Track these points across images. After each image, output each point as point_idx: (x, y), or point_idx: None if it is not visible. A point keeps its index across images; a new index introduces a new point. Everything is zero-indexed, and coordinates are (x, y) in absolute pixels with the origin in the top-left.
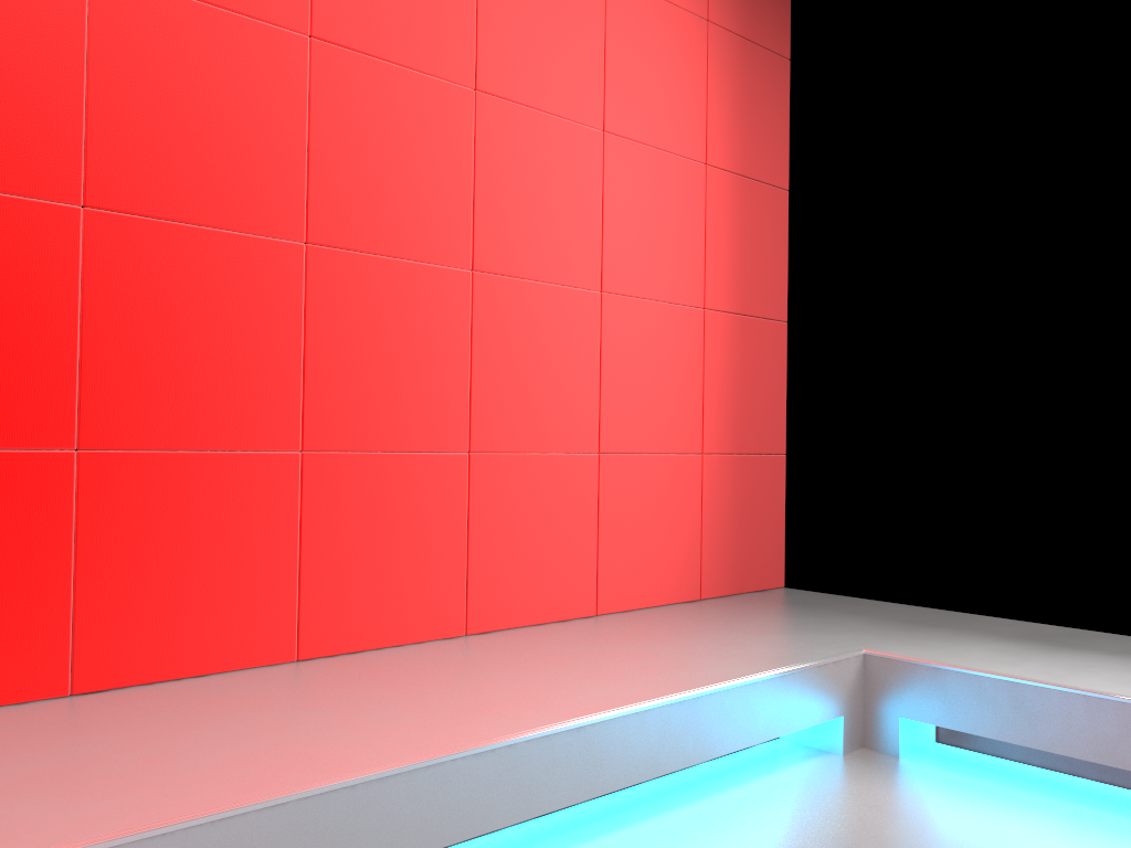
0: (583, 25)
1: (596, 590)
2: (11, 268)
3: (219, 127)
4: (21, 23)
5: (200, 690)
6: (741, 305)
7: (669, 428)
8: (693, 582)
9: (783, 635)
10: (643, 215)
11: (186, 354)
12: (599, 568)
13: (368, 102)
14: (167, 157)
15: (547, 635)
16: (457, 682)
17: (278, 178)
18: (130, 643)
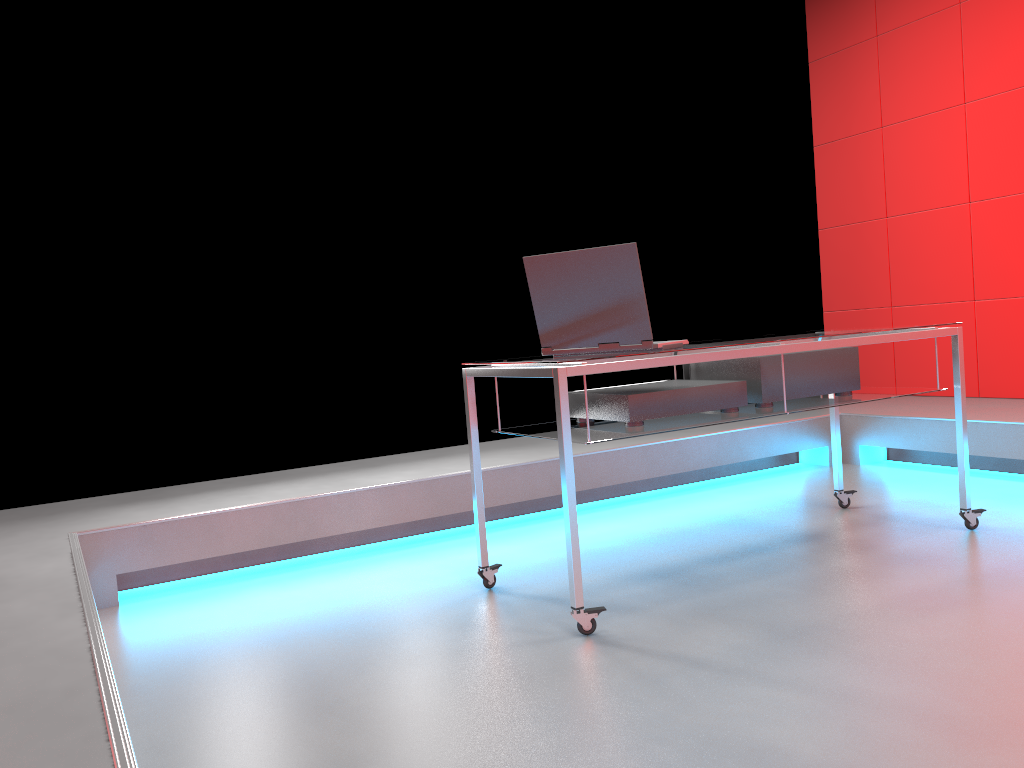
0: None
1: None
2: None
3: None
4: None
5: None
6: None
7: None
8: None
9: None
10: None
11: None
12: None
13: None
14: None
15: None
16: None
17: None
18: None
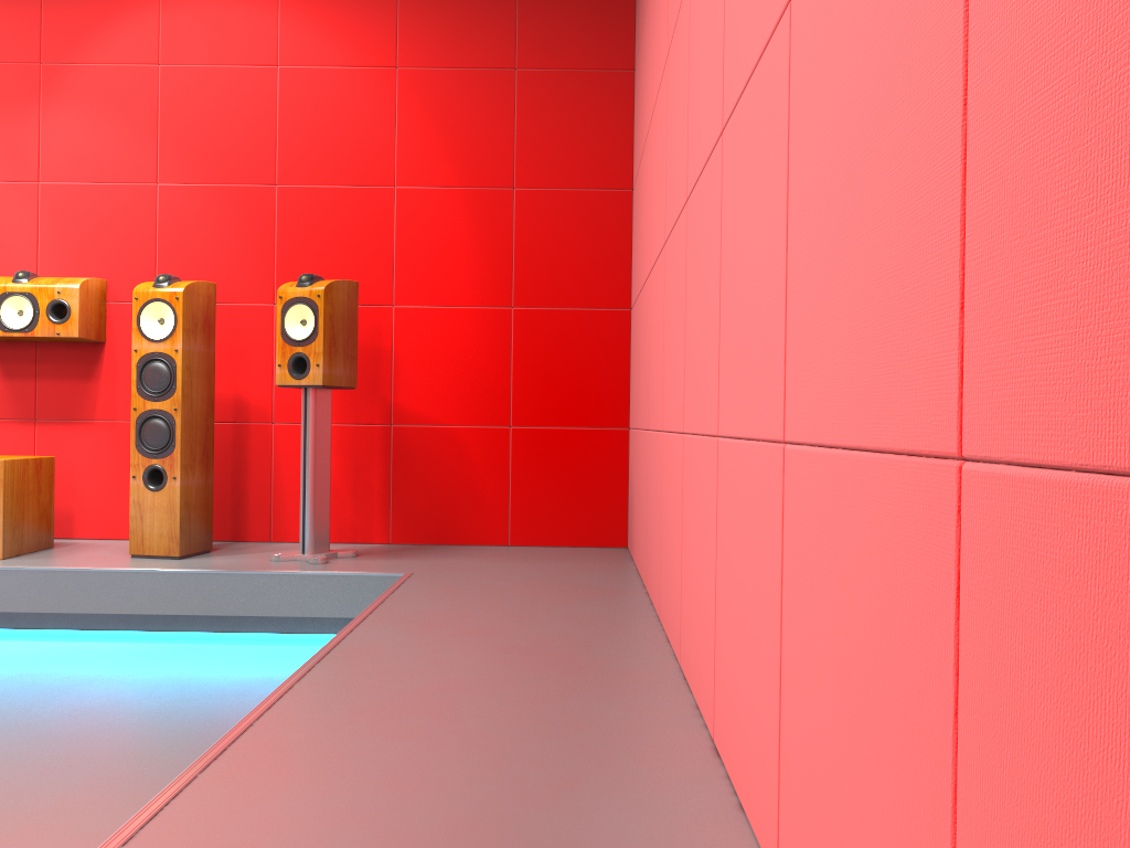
0: None
1: None
2: (709, 235)
3: None
4: None
5: (652, 792)
6: None
7: None
8: None
9: None
10: None
11: (743, 289)
12: None
13: None
14: (740, 3)
15: None
16: None
17: None
18: (725, 706)
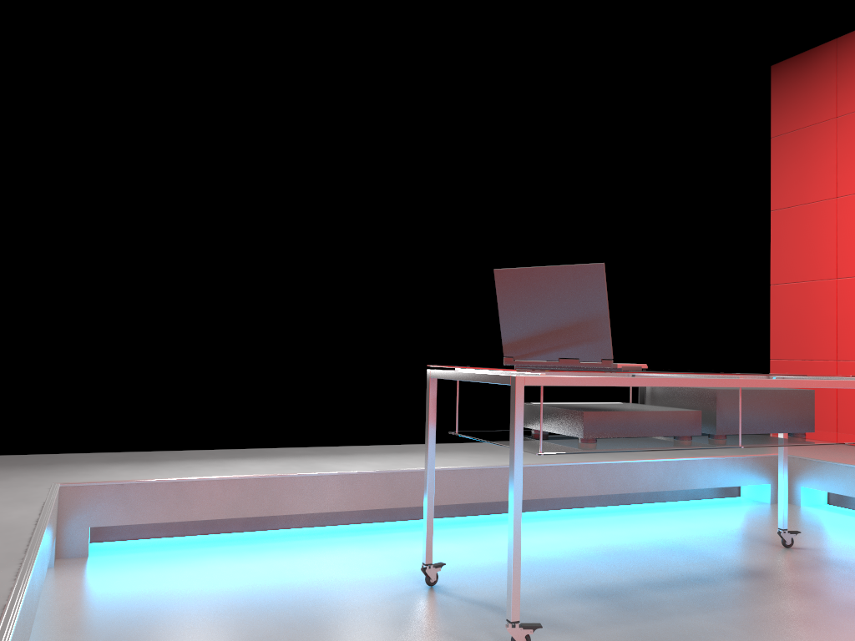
0: None
1: None
2: None
3: None
4: None
5: None
6: None
7: None
8: None
9: None
10: None
11: None
12: None
13: None
14: None
15: None
16: None
17: None
18: None
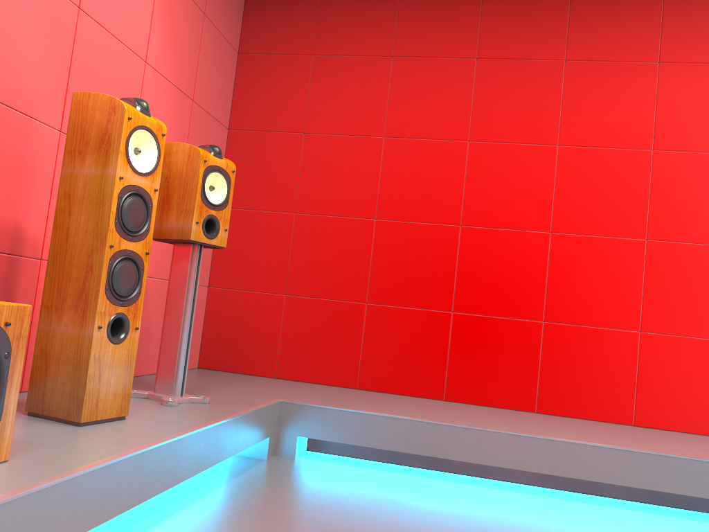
0: None
1: None
2: (619, 264)
3: (705, 202)
4: (626, 176)
5: (685, 435)
6: None
7: None
8: None
9: None
10: None
11: (686, 296)
12: None
13: None
14: (681, 217)
15: None
16: None
17: None
18: (657, 411)
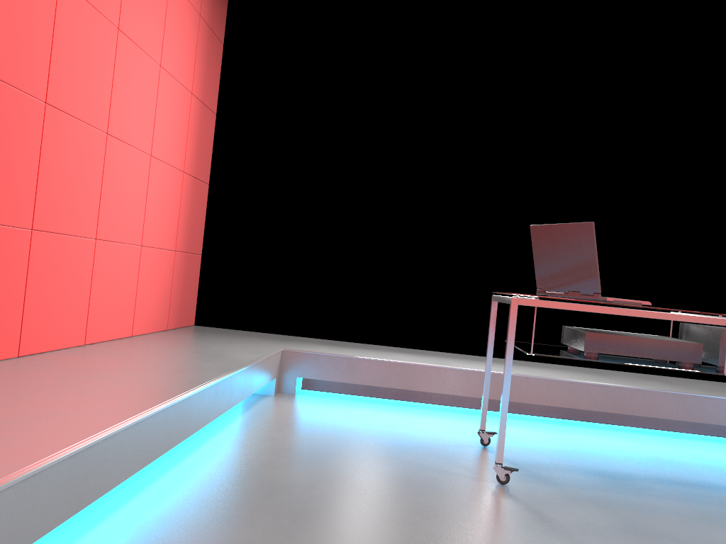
0: (159, 4)
1: (133, 322)
2: None
3: (17, 21)
4: None
5: None
6: (196, 172)
7: (166, 235)
8: (166, 320)
9: (238, 344)
10: (169, 116)
11: None
12: (135, 310)
13: (78, 23)
14: None
15: (128, 344)
16: (137, 363)
17: (38, 60)
18: None
